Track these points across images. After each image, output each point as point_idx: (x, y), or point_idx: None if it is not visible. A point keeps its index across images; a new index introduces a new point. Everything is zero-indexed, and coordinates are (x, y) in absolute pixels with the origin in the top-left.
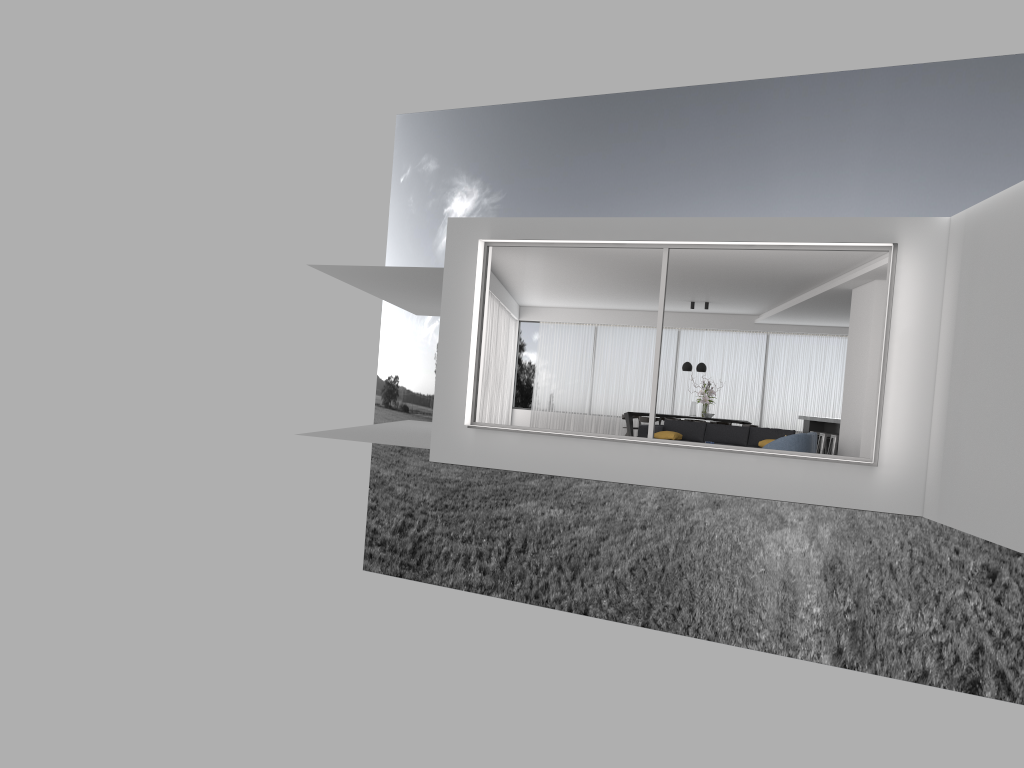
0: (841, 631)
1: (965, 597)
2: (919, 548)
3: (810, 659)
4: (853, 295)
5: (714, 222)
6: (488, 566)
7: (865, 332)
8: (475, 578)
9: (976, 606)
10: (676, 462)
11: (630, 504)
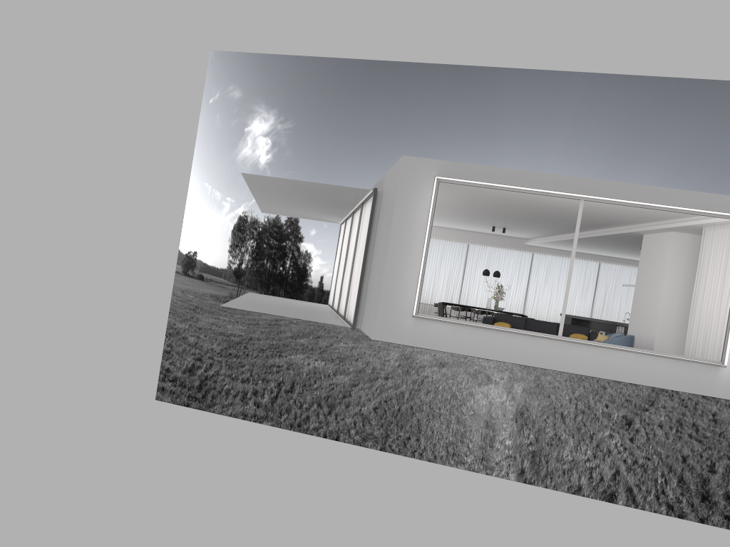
0: (524, 457)
1: (610, 437)
2: (582, 402)
3: (501, 476)
4: (645, 238)
5: (615, 185)
6: (261, 401)
7: (660, 266)
8: (250, 410)
9: (617, 443)
10: (574, 354)
11: (377, 361)
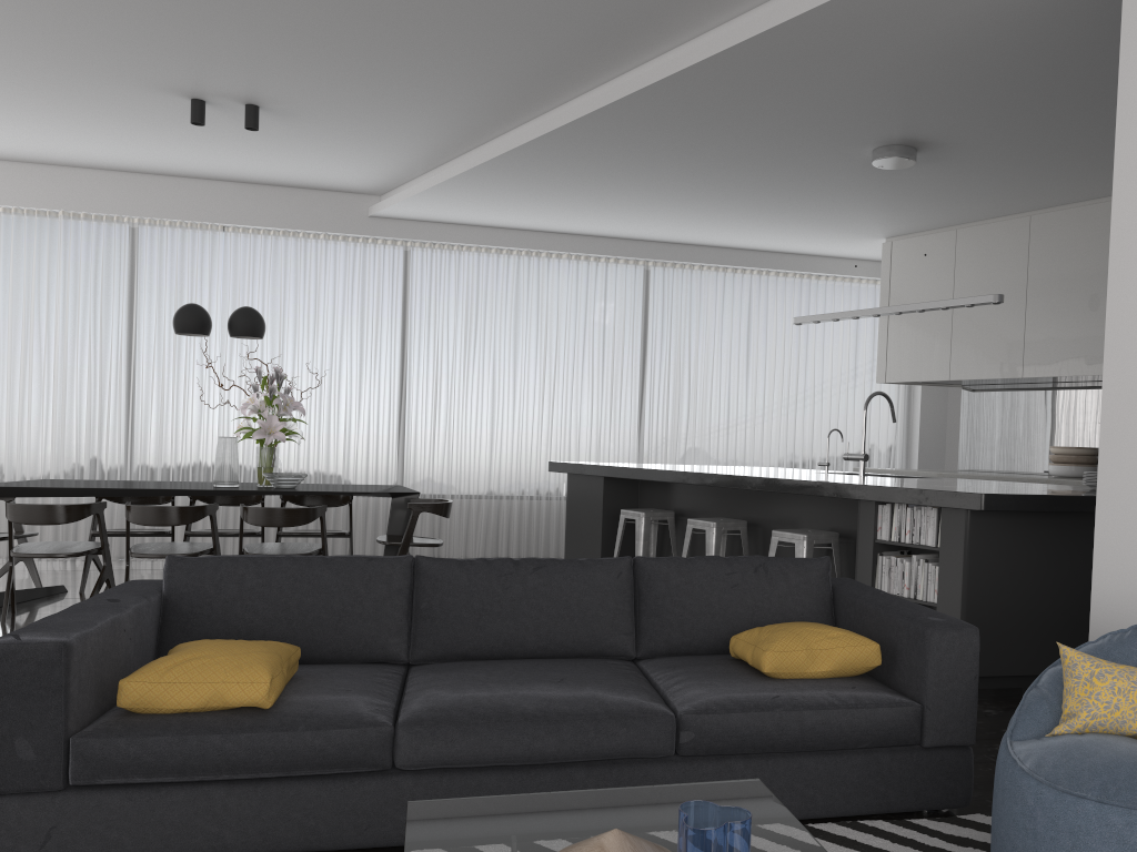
0: None
1: None
2: None
3: None
4: None
5: None
6: None
7: None
8: None
9: None
10: None
11: None
